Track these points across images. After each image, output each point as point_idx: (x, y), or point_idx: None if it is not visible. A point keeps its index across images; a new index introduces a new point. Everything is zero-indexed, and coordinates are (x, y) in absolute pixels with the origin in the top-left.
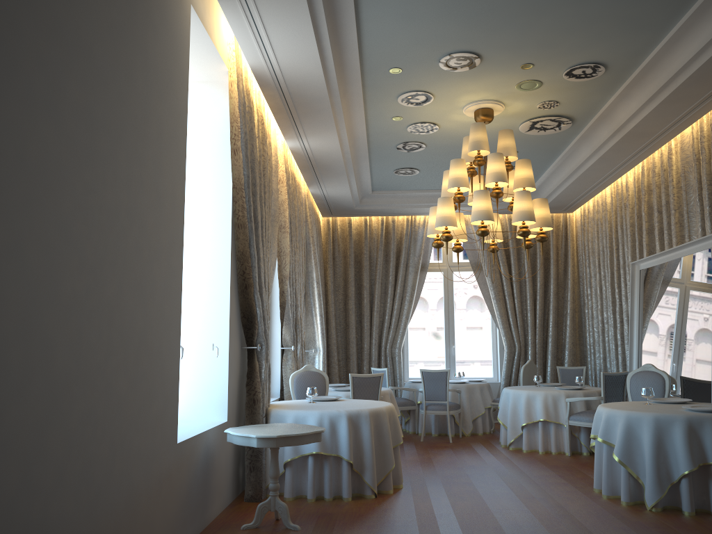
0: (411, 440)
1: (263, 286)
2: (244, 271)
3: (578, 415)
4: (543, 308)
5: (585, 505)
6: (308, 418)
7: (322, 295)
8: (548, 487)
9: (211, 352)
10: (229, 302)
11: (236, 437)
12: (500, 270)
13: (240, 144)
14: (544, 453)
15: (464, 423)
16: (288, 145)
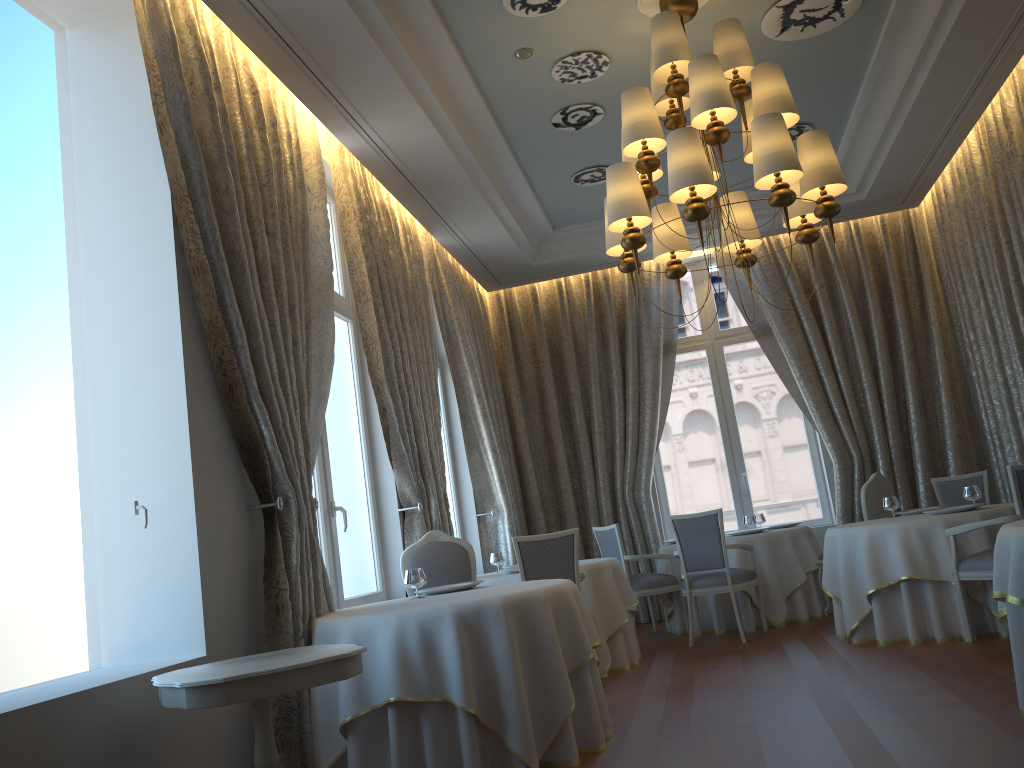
0: (673, 647)
1: (271, 384)
2: (221, 358)
3: (975, 559)
4: (892, 382)
5: (1000, 756)
6: (377, 631)
7: (499, 418)
8: (918, 717)
9: (163, 523)
10: (186, 418)
11: (161, 691)
12: (804, 328)
13: (166, 111)
14: (920, 643)
15: (771, 605)
16: (346, 145)
